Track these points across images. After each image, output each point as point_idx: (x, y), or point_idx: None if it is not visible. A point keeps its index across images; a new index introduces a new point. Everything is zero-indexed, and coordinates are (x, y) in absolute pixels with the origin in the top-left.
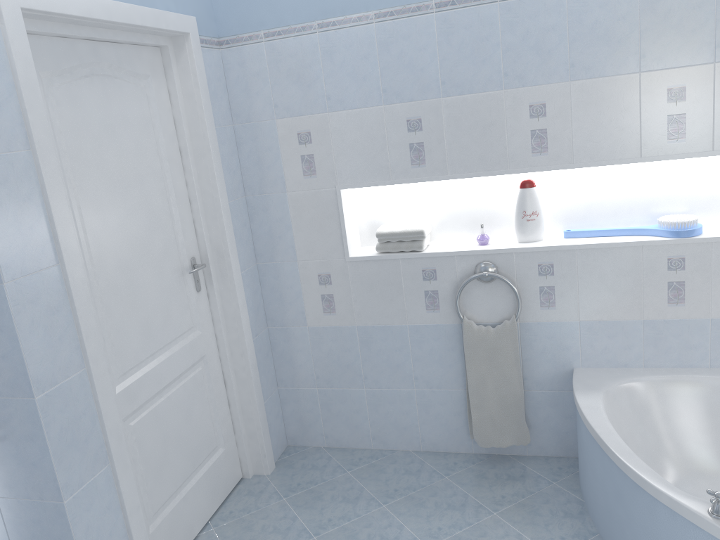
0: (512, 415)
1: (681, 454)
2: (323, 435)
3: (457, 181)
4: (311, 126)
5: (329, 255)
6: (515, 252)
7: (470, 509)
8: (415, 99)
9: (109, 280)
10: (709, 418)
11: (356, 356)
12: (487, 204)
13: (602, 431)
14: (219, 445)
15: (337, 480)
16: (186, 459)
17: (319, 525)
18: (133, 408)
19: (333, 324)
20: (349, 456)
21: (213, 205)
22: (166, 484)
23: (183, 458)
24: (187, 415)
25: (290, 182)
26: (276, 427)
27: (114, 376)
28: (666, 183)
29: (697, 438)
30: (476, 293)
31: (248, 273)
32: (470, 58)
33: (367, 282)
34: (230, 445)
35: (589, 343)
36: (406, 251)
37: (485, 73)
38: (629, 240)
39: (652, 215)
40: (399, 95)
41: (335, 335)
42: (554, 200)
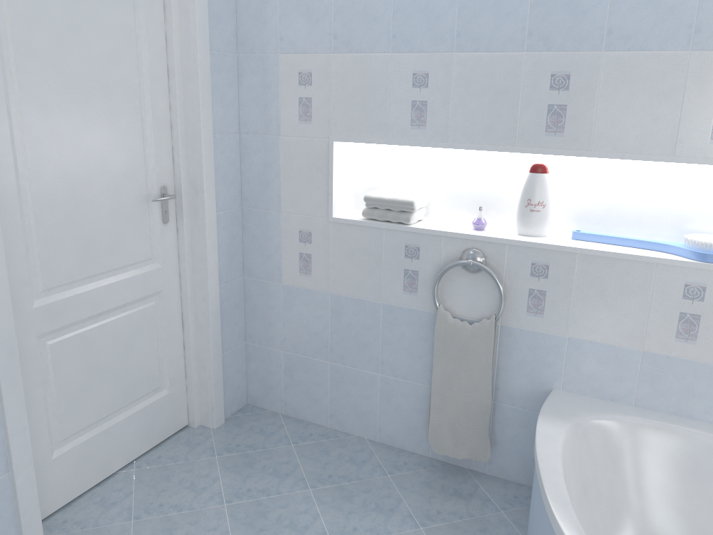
0: (474, 425)
1: (653, 516)
2: (282, 401)
3: (465, 154)
4: (313, 67)
5: (313, 212)
6: (509, 244)
7: (397, 516)
8: (426, 50)
9: (45, 188)
10: (696, 483)
11: (325, 326)
12: (494, 185)
13: (545, 467)
14: (164, 386)
15: (276, 451)
16: (116, 392)
17: (236, 493)
18: (53, 327)
19: (307, 287)
20: (301, 429)
21: (194, 135)
22: (84, 412)
23: (112, 391)
24: (126, 348)
25: (284, 125)
26: (235, 382)
27: (35, 289)
28: (707, 195)
29: (676, 502)
30: (458, 282)
31: (228, 216)
32: (492, 9)
33: (347, 248)
34: (178, 389)
35: (575, 365)
36: (392, 221)
37: (507, 29)
38: (643, 253)
39: (682, 231)
40: (408, 43)
41: (307, 298)
42: (570, 193)
